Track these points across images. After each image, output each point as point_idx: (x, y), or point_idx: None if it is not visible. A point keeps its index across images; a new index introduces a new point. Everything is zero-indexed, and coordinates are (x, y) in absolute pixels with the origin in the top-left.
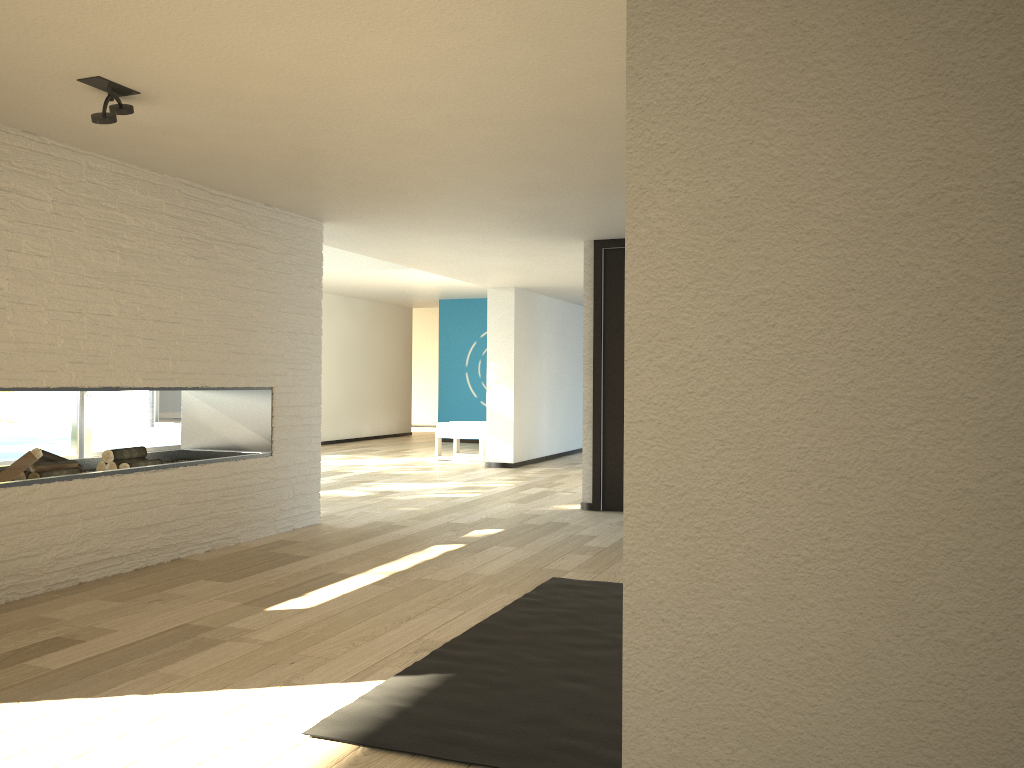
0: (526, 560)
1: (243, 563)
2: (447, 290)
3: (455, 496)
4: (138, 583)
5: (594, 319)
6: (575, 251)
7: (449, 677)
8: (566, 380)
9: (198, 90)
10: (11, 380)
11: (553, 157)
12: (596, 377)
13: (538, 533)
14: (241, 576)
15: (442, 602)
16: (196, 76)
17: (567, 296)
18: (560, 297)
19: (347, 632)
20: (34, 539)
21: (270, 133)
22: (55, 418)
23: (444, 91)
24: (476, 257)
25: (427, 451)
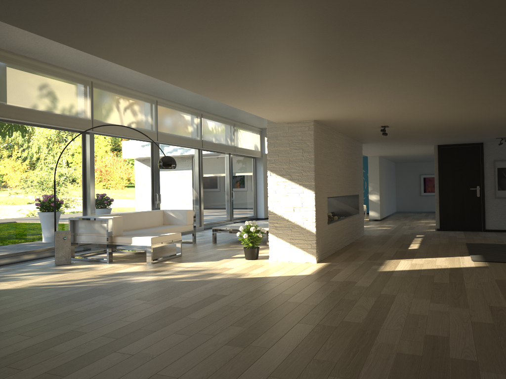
0: (448, 240)
1: (373, 242)
2: None
3: (384, 228)
4: (359, 246)
5: (438, 170)
6: (424, 147)
7: (482, 255)
8: (387, 189)
9: (403, 126)
10: (339, 194)
11: (464, 132)
12: (439, 188)
13: (437, 235)
14: (381, 244)
15: (448, 247)
16: (409, 125)
17: (390, 158)
18: (387, 158)
19: (439, 251)
20: (342, 234)
21: (400, 130)
22: (225, 207)
23: (462, 125)
24: (387, 149)
25: None
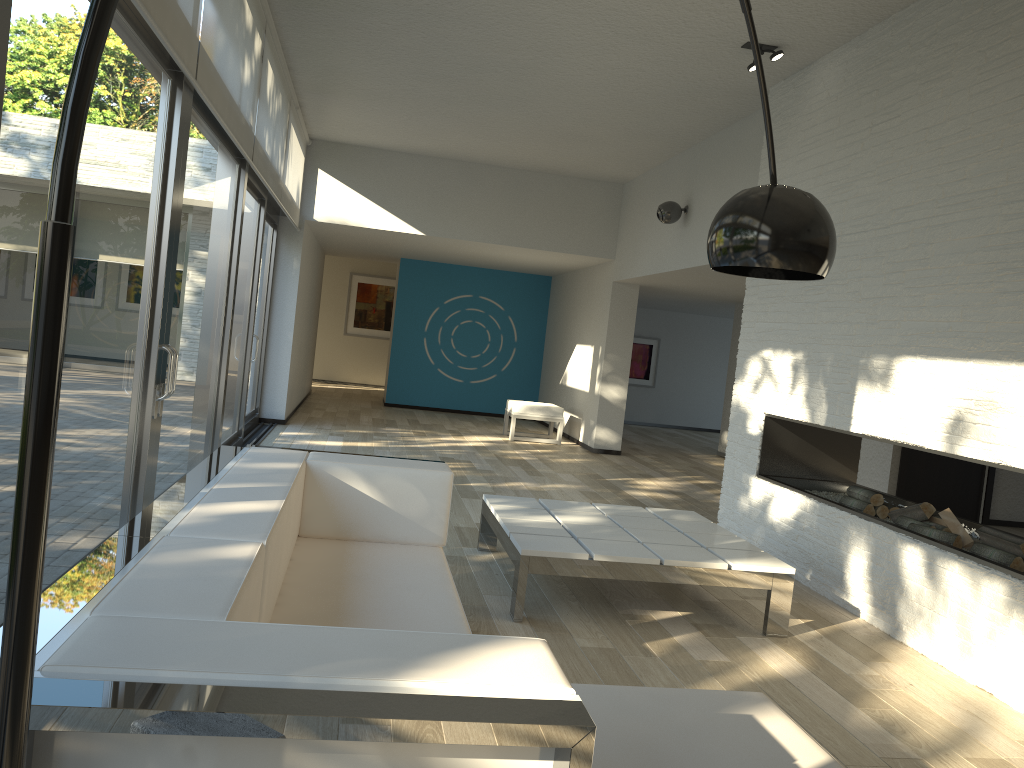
0: None
1: None
2: (456, 257)
3: None
4: None
5: None
6: None
7: None
8: None
9: None
10: None
11: None
12: None
13: None
14: None
15: None
16: None
17: None
18: None
19: None
20: None
21: None
22: (236, 389)
23: None
24: None
25: (443, 424)
